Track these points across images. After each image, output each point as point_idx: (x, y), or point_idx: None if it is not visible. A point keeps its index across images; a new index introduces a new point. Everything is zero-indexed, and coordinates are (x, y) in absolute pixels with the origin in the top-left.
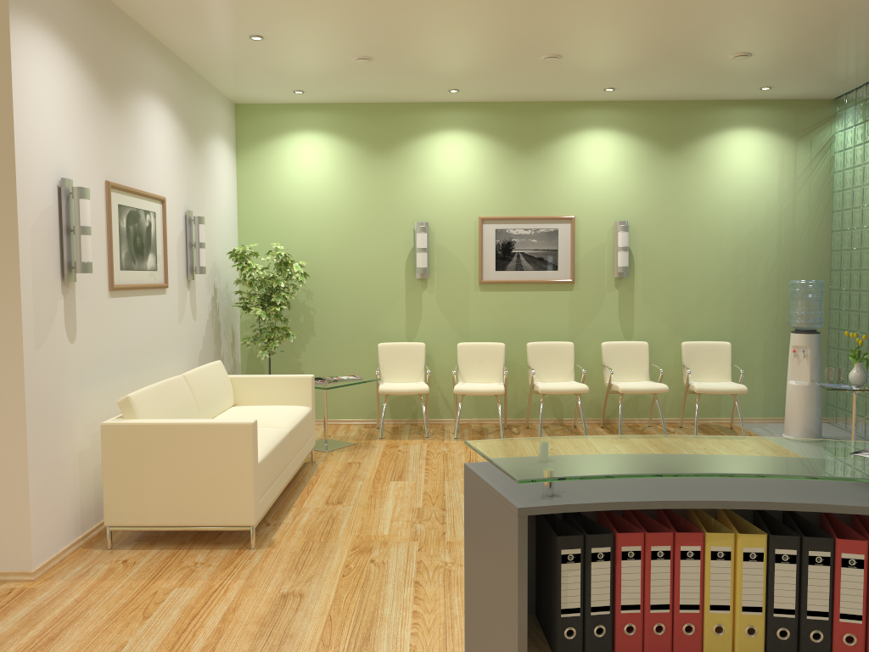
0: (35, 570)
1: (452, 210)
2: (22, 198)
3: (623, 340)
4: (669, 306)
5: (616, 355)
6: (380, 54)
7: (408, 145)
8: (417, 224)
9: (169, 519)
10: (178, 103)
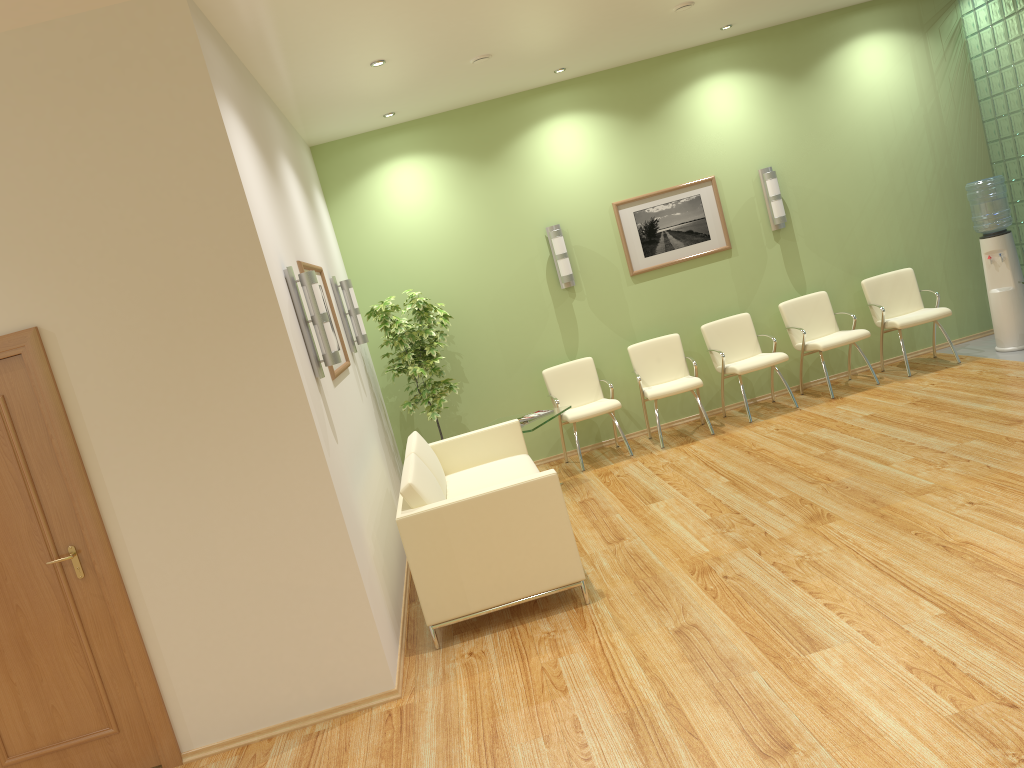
0: (396, 686)
1: (581, 203)
2: (278, 297)
3: (797, 295)
4: (835, 246)
5: (797, 313)
6: (502, 49)
7: (515, 144)
8: (548, 229)
9: (494, 598)
10: (292, 159)
